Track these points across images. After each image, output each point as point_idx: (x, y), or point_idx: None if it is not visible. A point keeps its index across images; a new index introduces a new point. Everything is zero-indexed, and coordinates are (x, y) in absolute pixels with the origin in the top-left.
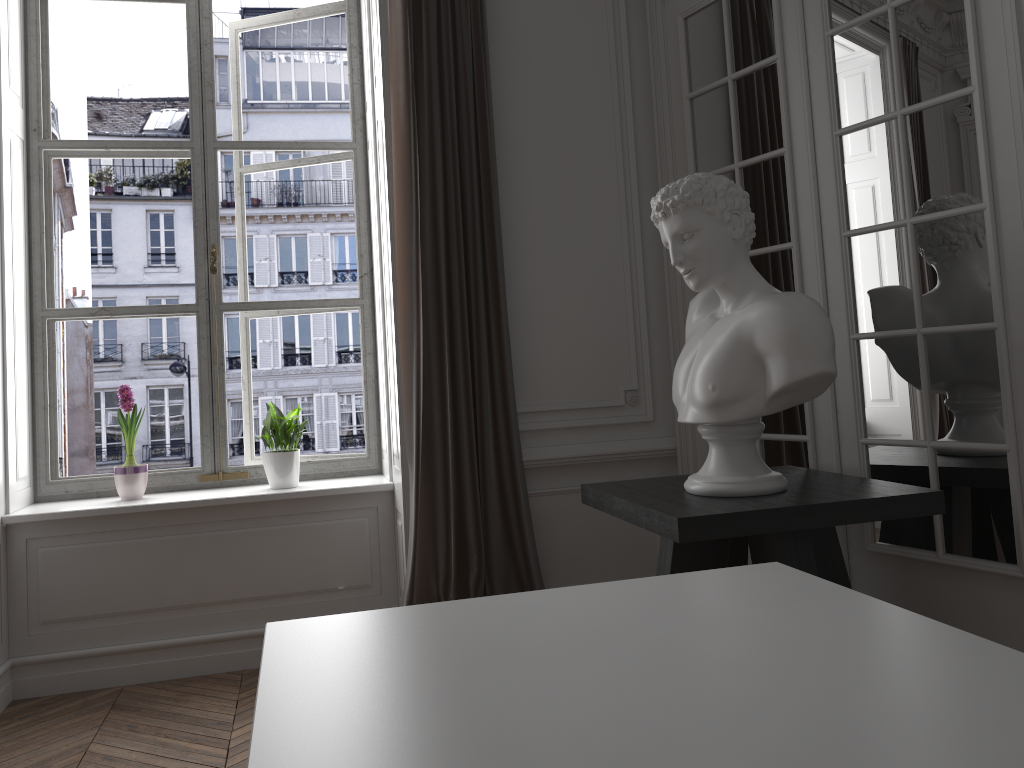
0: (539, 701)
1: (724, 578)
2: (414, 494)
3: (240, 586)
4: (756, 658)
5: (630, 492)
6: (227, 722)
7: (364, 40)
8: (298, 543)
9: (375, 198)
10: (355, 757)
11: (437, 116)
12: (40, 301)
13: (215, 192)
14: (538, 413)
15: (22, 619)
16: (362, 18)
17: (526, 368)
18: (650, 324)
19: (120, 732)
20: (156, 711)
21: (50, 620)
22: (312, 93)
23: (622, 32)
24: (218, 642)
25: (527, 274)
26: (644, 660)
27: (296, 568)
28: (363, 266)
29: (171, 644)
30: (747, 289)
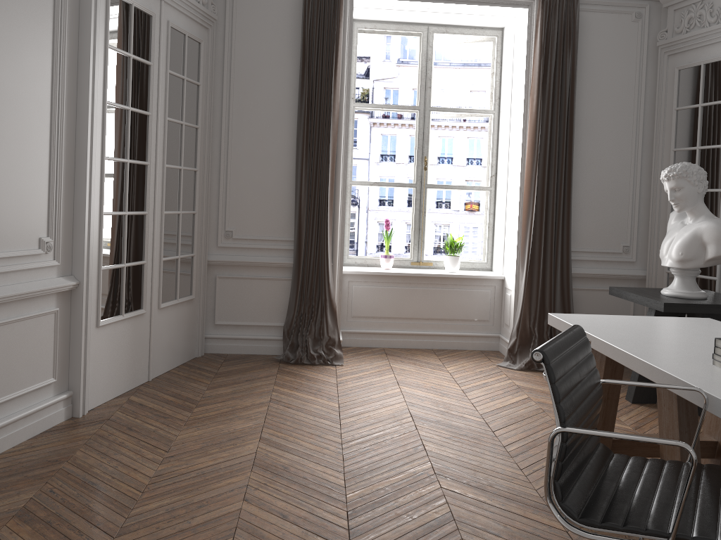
0: (653, 334)
1: (691, 319)
2: (524, 282)
3: (432, 313)
4: (708, 334)
5: (635, 292)
6: (441, 365)
7: (506, 61)
8: (459, 297)
9: (507, 142)
10: (616, 336)
11: (550, 111)
12: (350, 177)
13: (428, 131)
14: (580, 252)
15: (345, 314)
16: (505, 49)
17: (576, 231)
18: (639, 215)
19: (398, 362)
20: (406, 357)
21: (355, 316)
22: (435, 56)
23: (643, 70)
24: (422, 335)
25: (582, 187)
26: (676, 331)
27: (457, 308)
28: (492, 171)
29: (403, 333)
30: (701, 214)
